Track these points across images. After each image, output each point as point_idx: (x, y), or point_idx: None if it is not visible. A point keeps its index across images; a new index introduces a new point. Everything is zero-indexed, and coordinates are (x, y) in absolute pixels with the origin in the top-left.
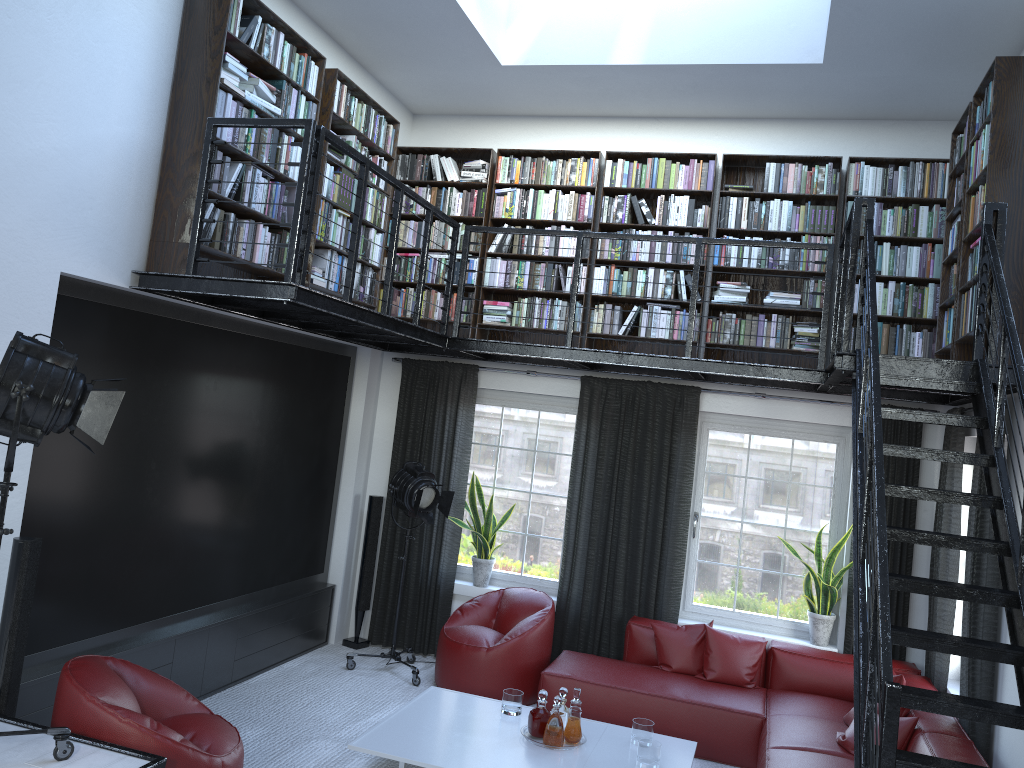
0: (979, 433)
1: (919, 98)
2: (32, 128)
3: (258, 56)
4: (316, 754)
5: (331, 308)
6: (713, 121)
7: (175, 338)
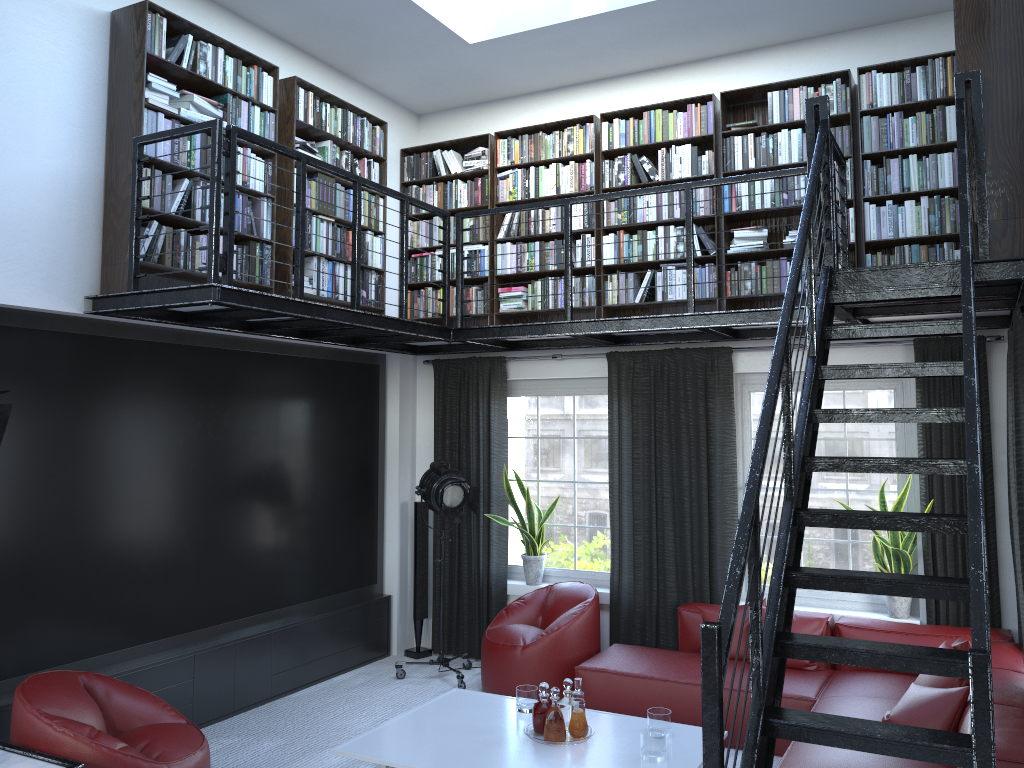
0: None
1: None
2: None
3: (191, 73)
4: (323, 762)
5: (276, 307)
6: (712, 61)
7: (155, 360)
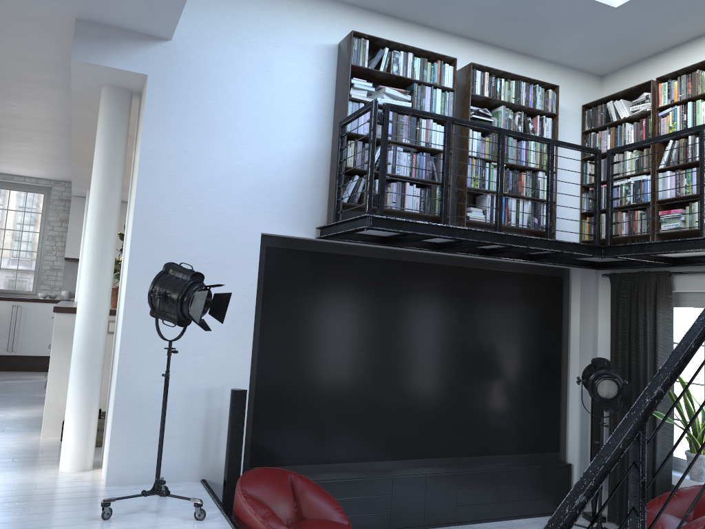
0: None
1: None
2: (232, 155)
3: (384, 73)
4: None
5: (421, 230)
6: None
7: (369, 269)
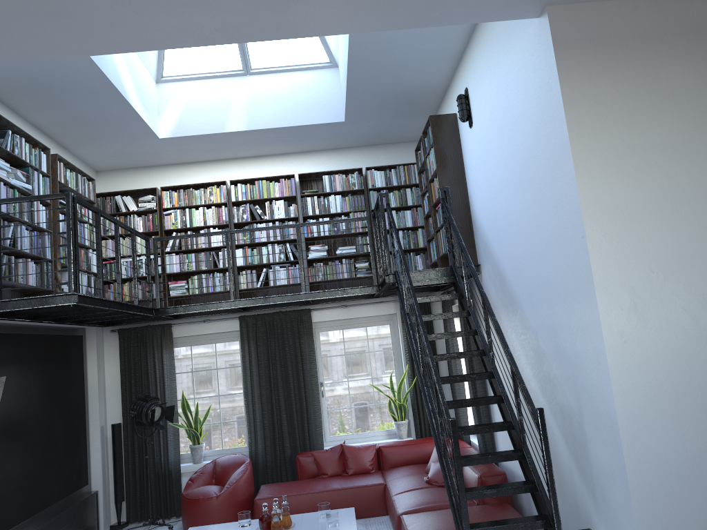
0: (460, 301)
1: (394, 133)
2: None
3: (14, 155)
4: None
5: (94, 304)
6: (288, 155)
7: None
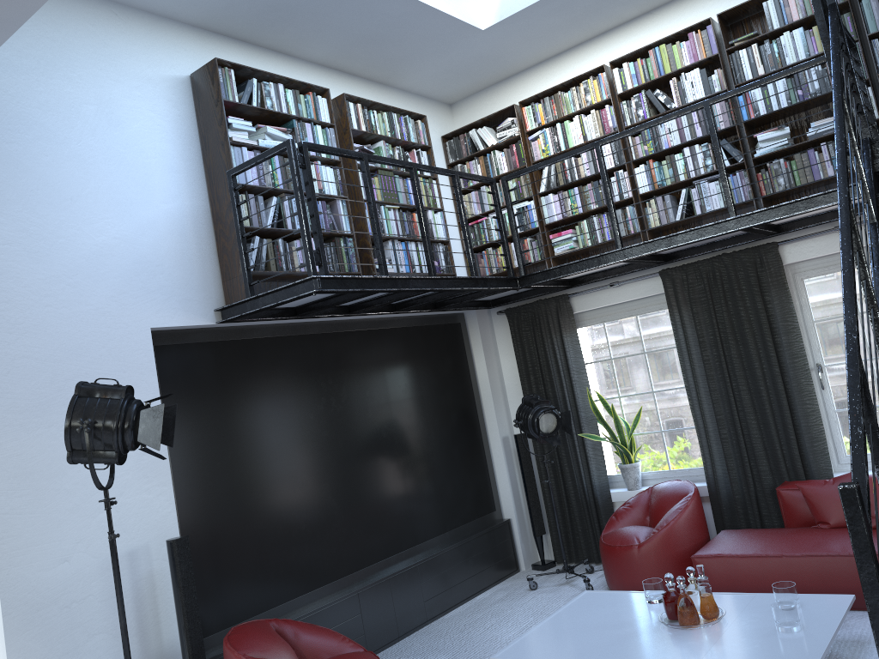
0: None
1: None
2: (91, 229)
3: (260, 109)
4: None
5: (367, 286)
6: None
7: (278, 351)
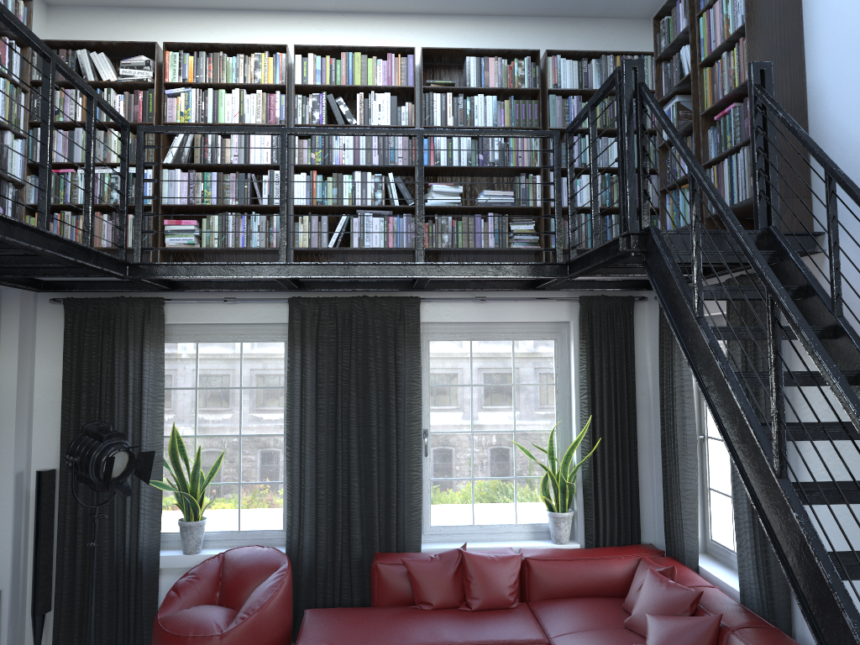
0: None
1: None
2: None
3: None
4: None
5: None
6: (403, 17)
7: None
